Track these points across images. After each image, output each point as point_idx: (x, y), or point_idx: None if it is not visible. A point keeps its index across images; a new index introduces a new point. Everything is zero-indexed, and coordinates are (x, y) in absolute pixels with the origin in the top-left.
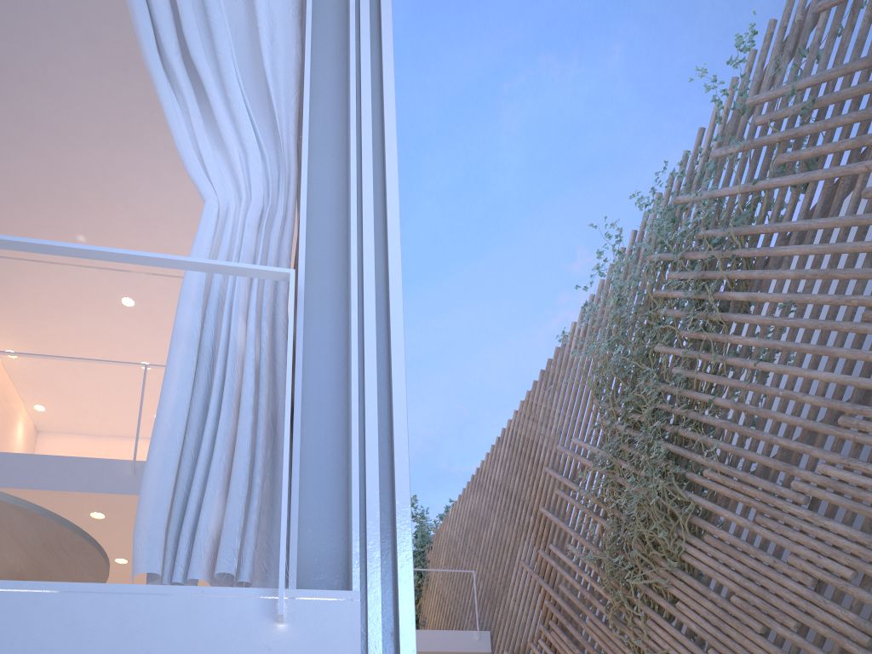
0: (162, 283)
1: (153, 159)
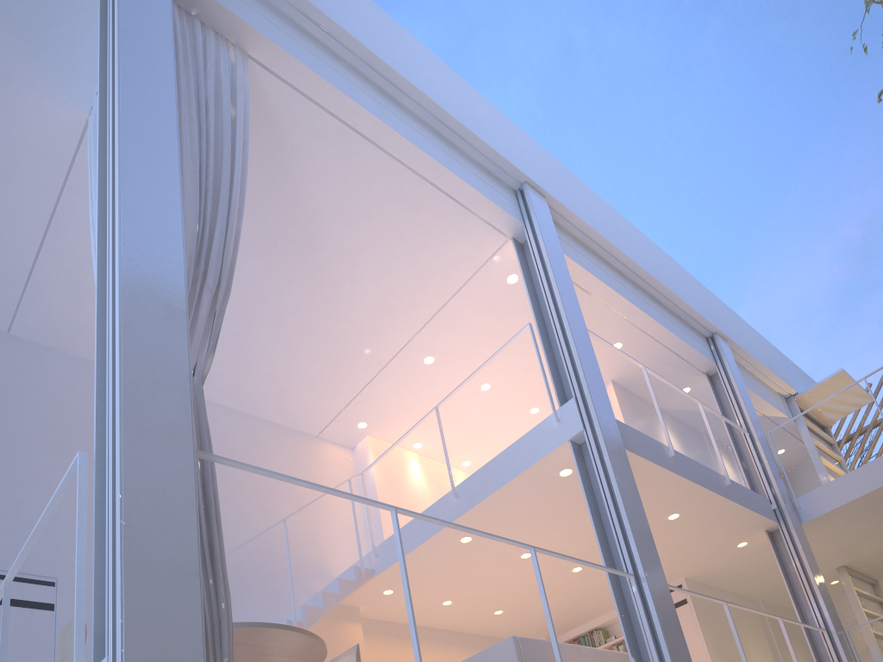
0: (430, 330)
1: (340, 270)
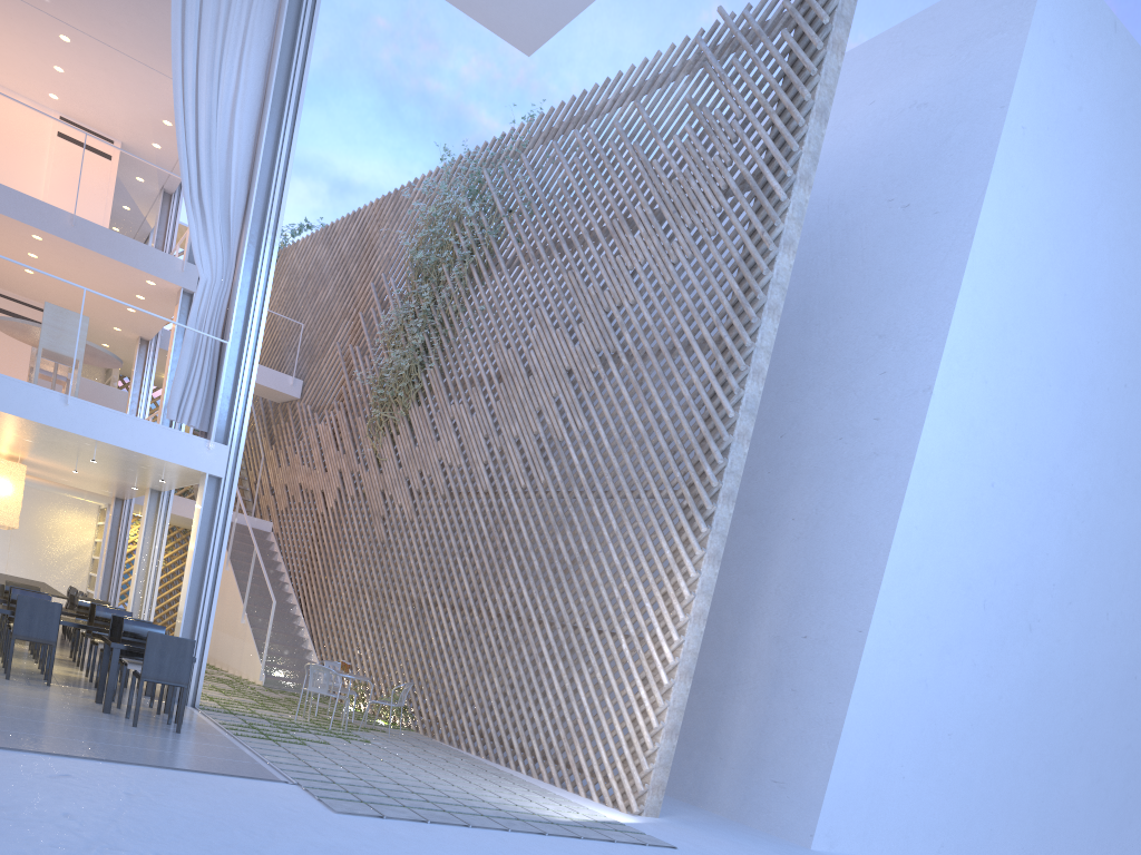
0: (100, 45)
1: (126, 3)
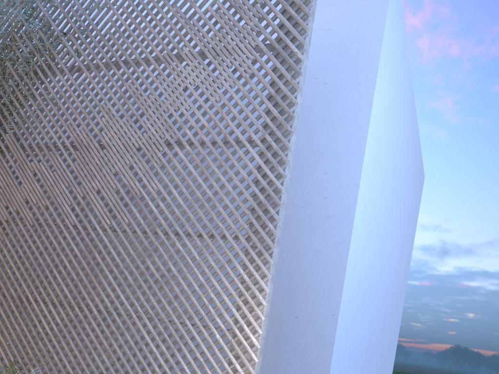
0: None
1: None
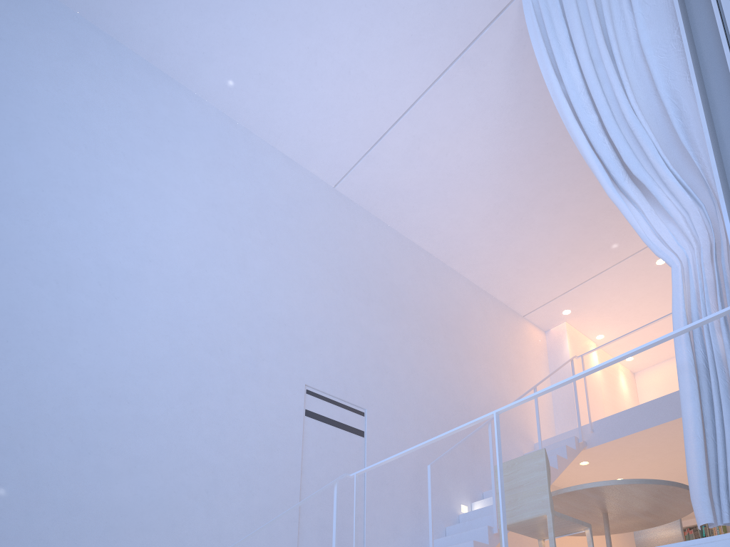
0: None
1: None
